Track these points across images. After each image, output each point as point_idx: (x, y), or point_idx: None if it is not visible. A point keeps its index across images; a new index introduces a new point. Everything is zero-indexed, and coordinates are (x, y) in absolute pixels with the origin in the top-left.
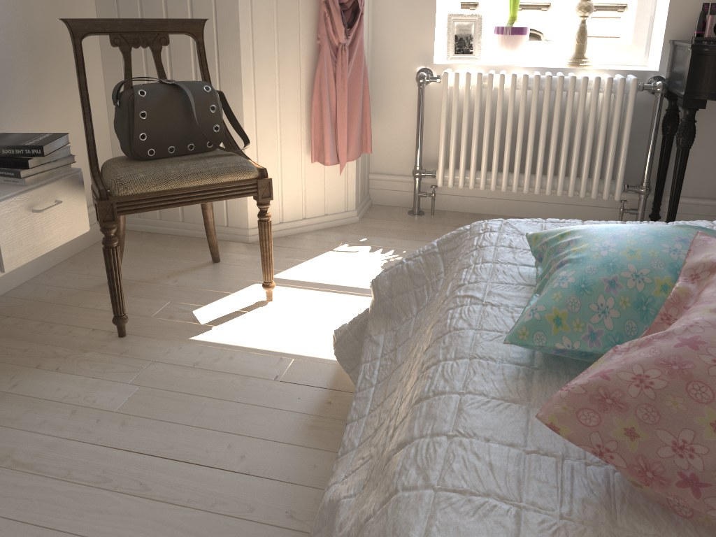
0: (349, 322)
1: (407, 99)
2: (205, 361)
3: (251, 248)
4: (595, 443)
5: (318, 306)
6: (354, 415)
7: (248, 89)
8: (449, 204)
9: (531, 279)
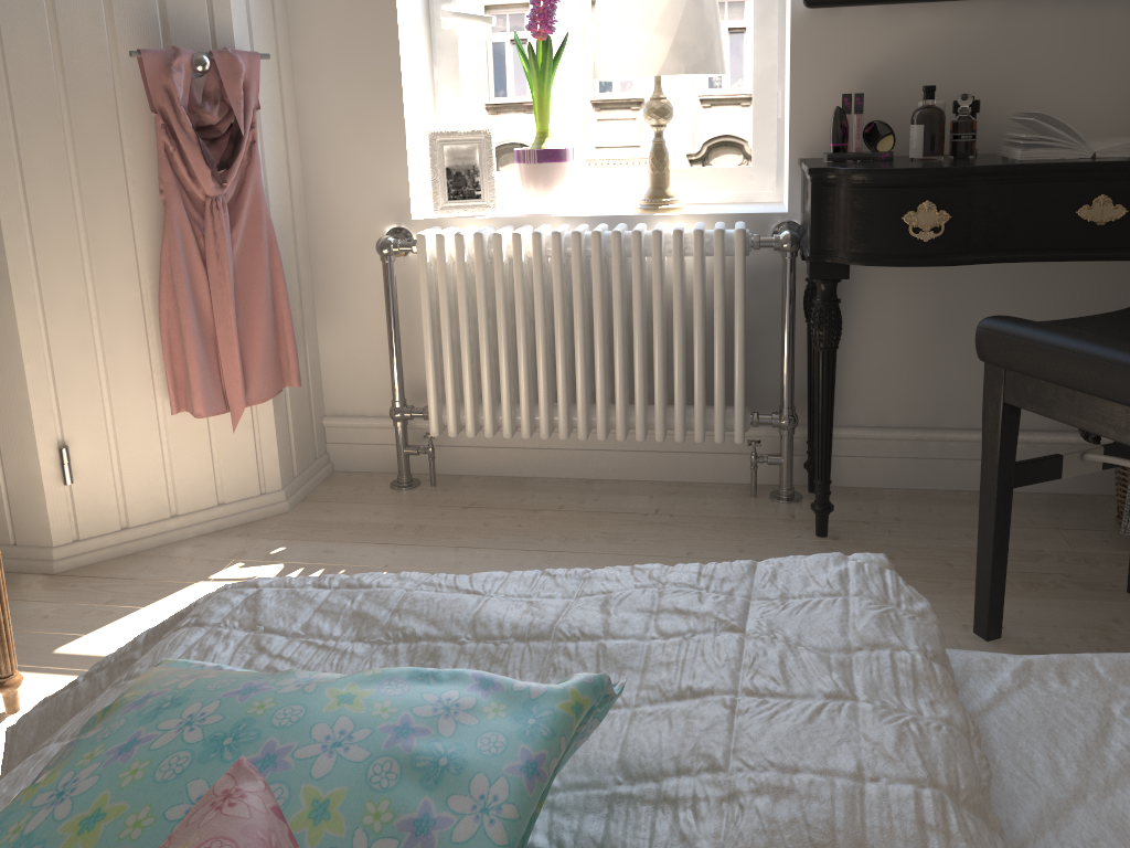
0: None
1: (375, 283)
2: None
3: (51, 586)
4: None
5: None
6: None
7: (26, 290)
8: (467, 463)
9: None
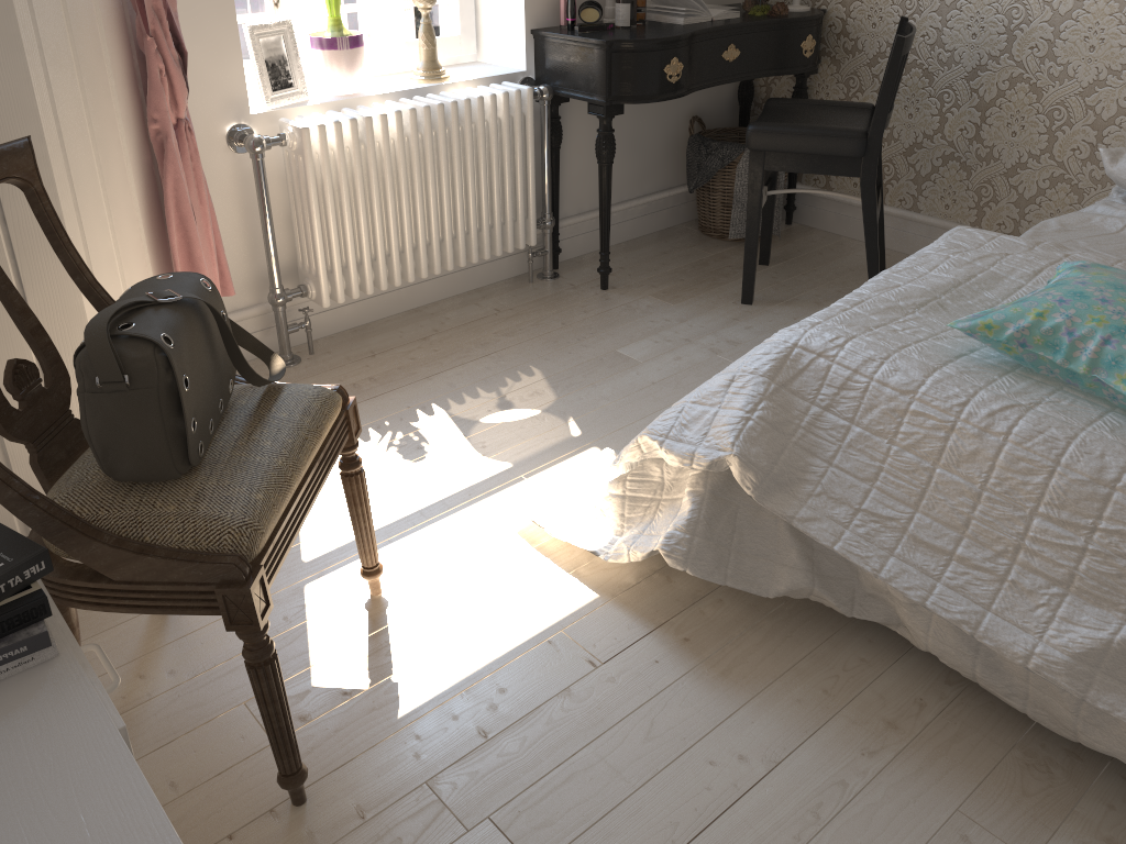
0: (684, 527)
1: (220, 183)
2: (486, 720)
3: None
4: None
5: (448, 555)
6: (920, 592)
7: (80, 253)
8: (319, 328)
9: (993, 367)
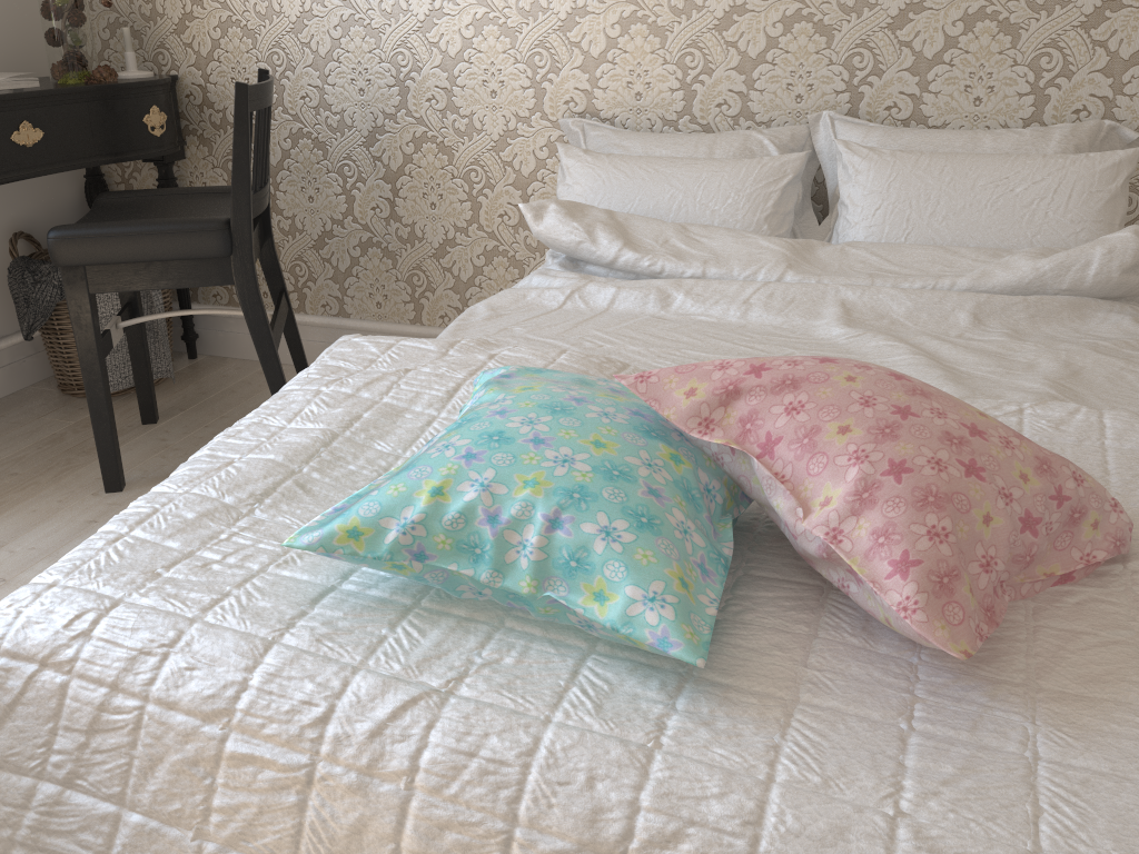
0: None
1: None
2: None
3: None
4: (974, 630)
5: None
6: None
7: None
8: None
9: (381, 606)
